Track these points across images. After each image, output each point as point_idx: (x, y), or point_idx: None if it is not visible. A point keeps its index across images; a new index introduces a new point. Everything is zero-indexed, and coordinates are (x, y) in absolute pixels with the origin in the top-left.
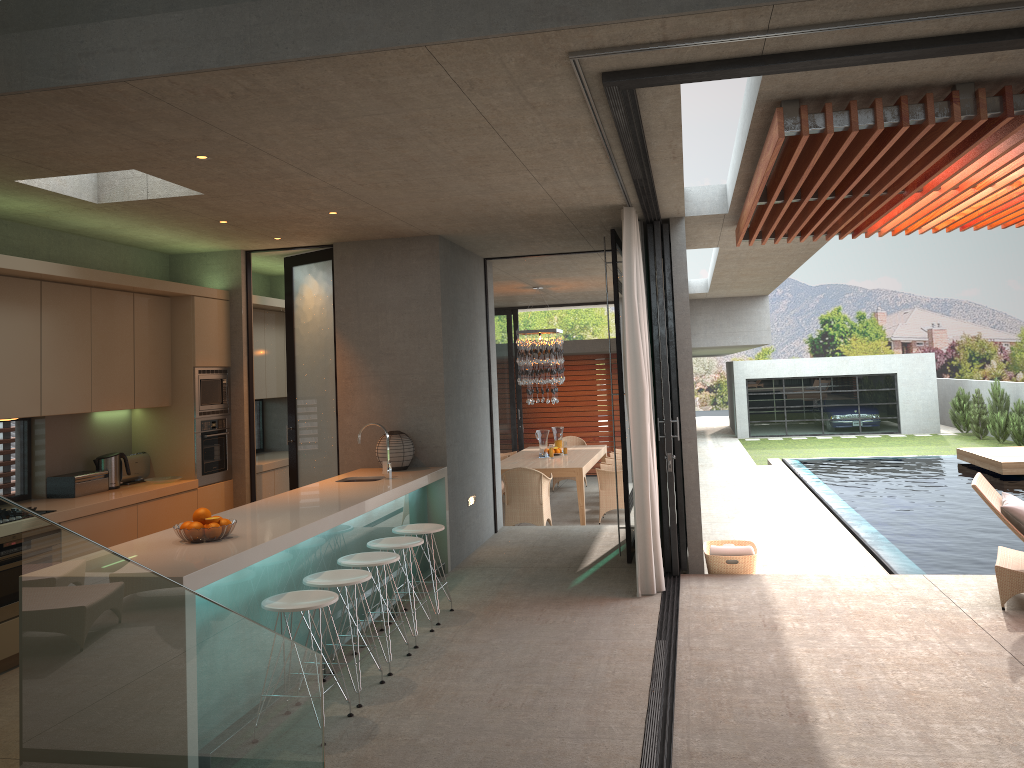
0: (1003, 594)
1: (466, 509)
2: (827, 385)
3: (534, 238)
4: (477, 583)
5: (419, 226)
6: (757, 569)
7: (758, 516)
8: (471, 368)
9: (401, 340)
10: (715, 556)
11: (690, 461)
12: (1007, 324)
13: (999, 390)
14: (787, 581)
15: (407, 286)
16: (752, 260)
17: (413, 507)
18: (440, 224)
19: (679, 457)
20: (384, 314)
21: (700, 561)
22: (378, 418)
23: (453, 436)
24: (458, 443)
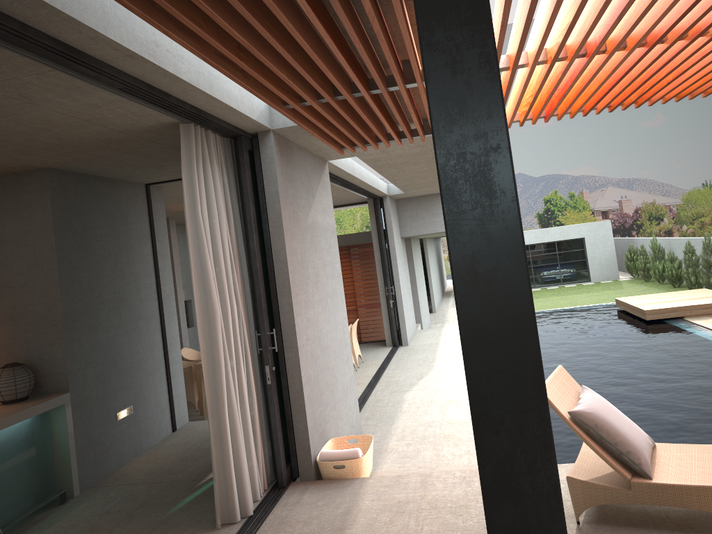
0: (577, 507)
1: (113, 424)
2: (535, 250)
3: (157, 162)
4: (85, 513)
5: (5, 161)
6: (399, 450)
7: (435, 381)
8: (122, 288)
9: (20, 272)
10: (323, 462)
11: (293, 370)
12: (673, 192)
13: (656, 245)
14: (385, 487)
15: (22, 219)
16: (404, 165)
17: (19, 442)
18: (23, 157)
19: (283, 366)
20: (3, 248)
21: (310, 468)
22: (4, 350)
23: (84, 359)
24: (95, 364)
